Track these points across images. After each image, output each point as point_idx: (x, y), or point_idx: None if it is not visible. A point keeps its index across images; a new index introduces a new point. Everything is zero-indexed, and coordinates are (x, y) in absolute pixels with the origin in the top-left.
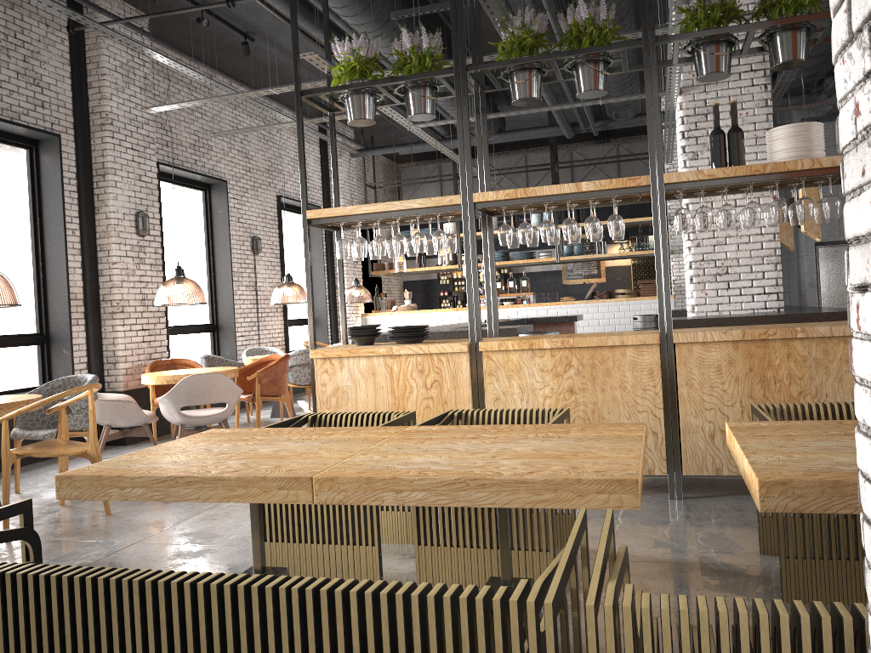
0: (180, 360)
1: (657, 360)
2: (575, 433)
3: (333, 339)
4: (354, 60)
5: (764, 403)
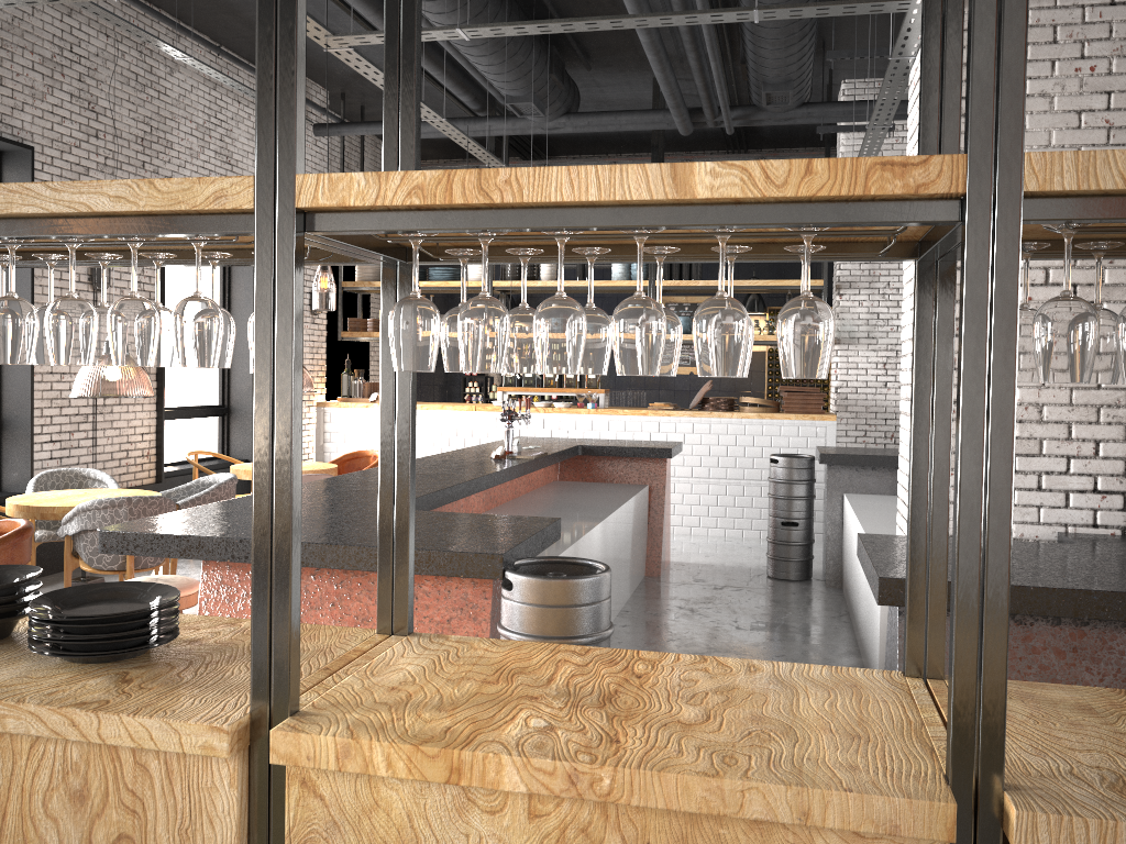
0: None
1: None
2: None
3: None
4: None
5: None
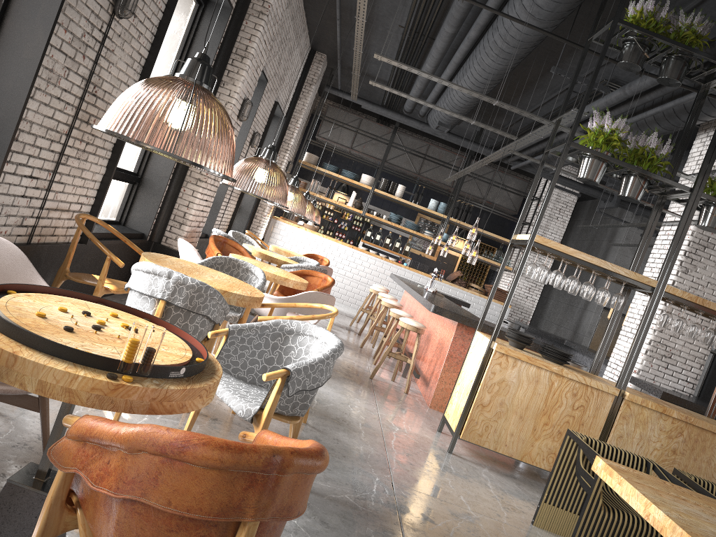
0: (231, 241)
1: None
2: None
3: (244, 228)
4: (615, 137)
5: None
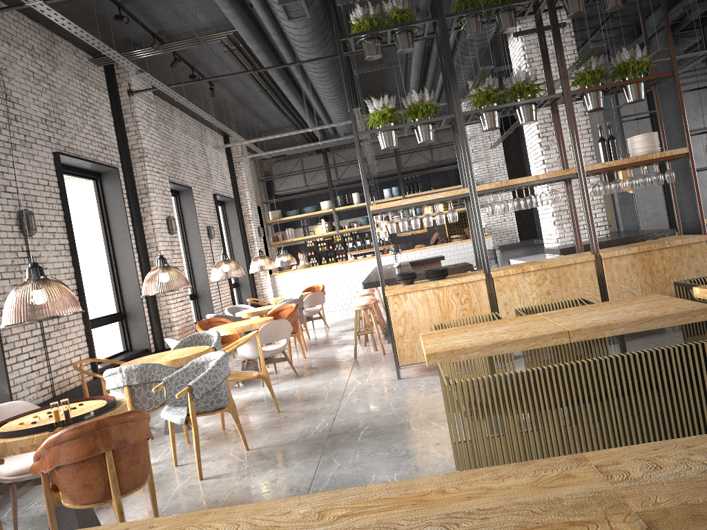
0: (214, 318)
1: (594, 269)
2: (635, 301)
3: (253, 296)
4: (386, 111)
5: (652, 284)
